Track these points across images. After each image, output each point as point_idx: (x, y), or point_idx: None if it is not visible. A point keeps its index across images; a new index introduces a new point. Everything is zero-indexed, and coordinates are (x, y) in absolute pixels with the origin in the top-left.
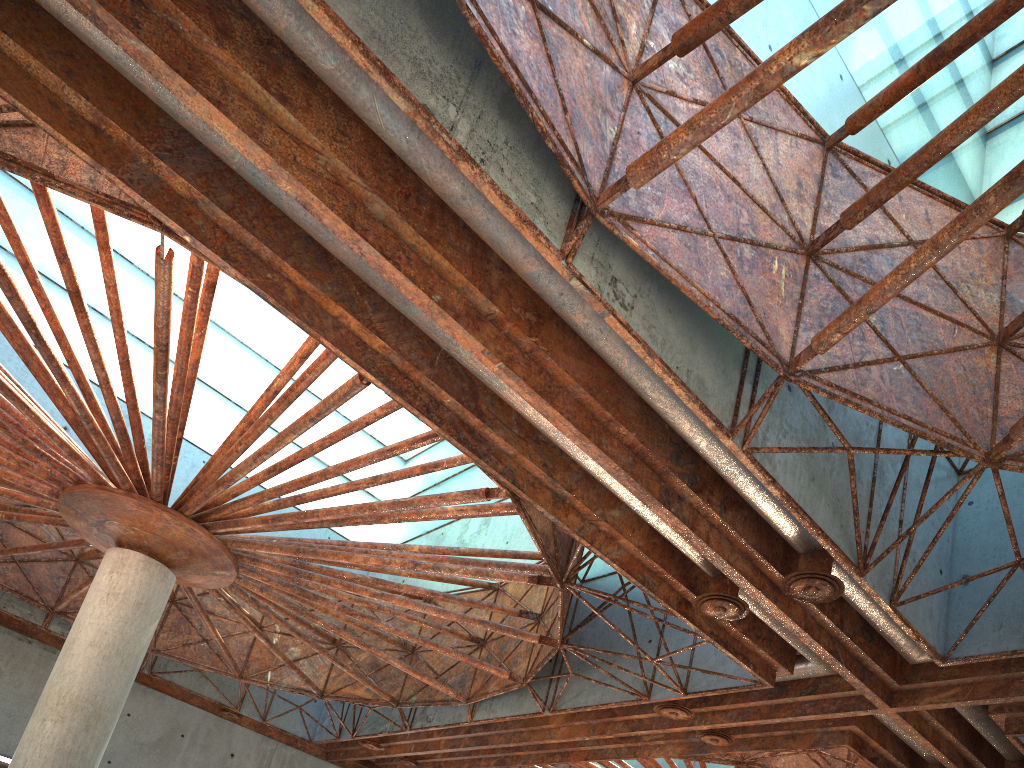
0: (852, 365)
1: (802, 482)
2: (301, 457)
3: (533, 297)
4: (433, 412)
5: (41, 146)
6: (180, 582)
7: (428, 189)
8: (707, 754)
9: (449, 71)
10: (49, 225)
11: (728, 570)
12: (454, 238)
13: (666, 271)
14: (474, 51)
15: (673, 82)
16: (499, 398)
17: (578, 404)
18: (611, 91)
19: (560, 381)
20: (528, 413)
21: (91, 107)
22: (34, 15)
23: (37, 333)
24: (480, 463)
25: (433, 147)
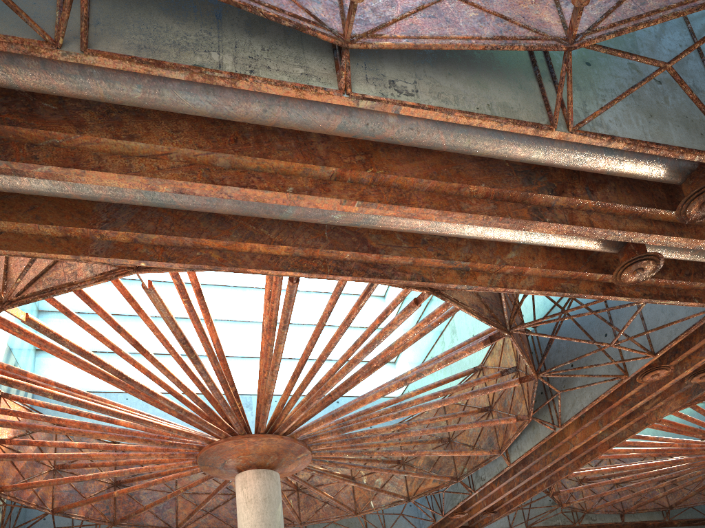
0: None
1: (641, 123)
2: (304, 358)
3: (355, 144)
4: (342, 269)
5: (61, 272)
6: (285, 474)
7: (247, 126)
8: (704, 391)
9: (201, 34)
10: (102, 316)
11: (623, 236)
12: (280, 144)
13: (423, 44)
14: (212, 10)
15: None
16: (382, 232)
17: (429, 193)
18: None
19: (406, 186)
20: (404, 226)
21: (56, 227)
22: (7, 200)
23: (126, 377)
24: (393, 282)
25: (226, 93)
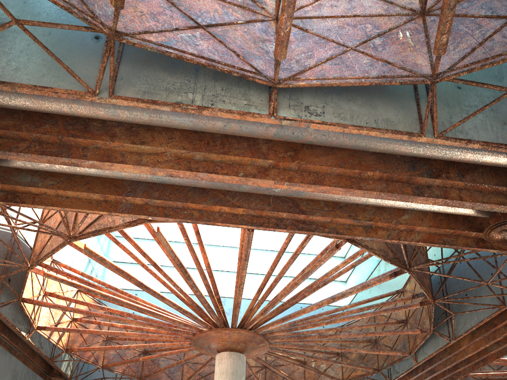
0: (478, 45)
1: (495, 129)
2: (266, 279)
3: (288, 144)
4: (280, 224)
5: (106, 220)
6: (250, 356)
7: (217, 134)
8: None
9: (184, 81)
10: (134, 246)
11: (487, 207)
12: (237, 145)
13: (327, 83)
14: (193, 66)
15: (300, 2)
16: (310, 199)
17: (338, 176)
18: (264, 31)
19: (322, 172)
20: (323, 197)
21: (99, 195)
22: (73, 178)
23: (145, 286)
24: (315, 234)
25: (201, 116)
